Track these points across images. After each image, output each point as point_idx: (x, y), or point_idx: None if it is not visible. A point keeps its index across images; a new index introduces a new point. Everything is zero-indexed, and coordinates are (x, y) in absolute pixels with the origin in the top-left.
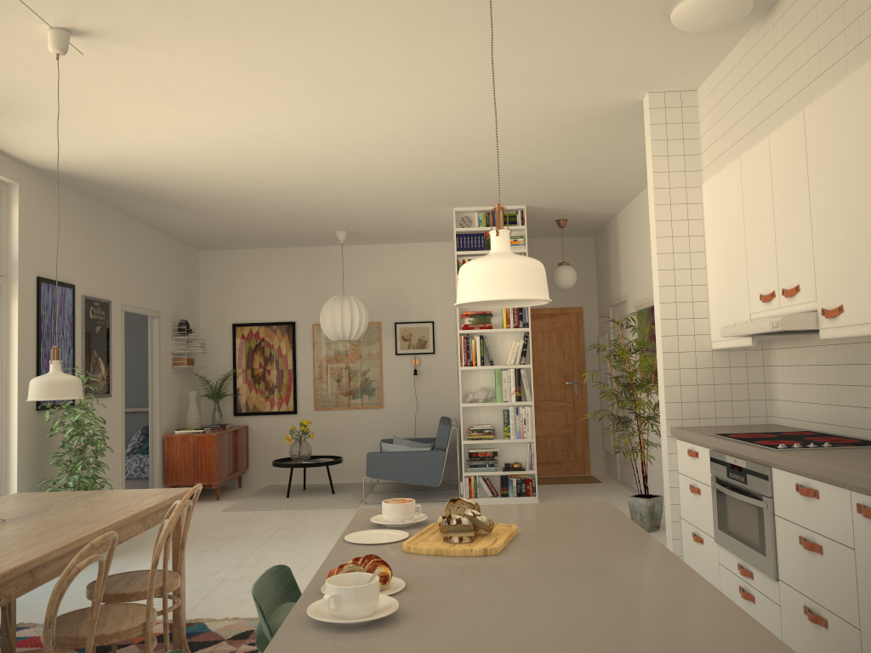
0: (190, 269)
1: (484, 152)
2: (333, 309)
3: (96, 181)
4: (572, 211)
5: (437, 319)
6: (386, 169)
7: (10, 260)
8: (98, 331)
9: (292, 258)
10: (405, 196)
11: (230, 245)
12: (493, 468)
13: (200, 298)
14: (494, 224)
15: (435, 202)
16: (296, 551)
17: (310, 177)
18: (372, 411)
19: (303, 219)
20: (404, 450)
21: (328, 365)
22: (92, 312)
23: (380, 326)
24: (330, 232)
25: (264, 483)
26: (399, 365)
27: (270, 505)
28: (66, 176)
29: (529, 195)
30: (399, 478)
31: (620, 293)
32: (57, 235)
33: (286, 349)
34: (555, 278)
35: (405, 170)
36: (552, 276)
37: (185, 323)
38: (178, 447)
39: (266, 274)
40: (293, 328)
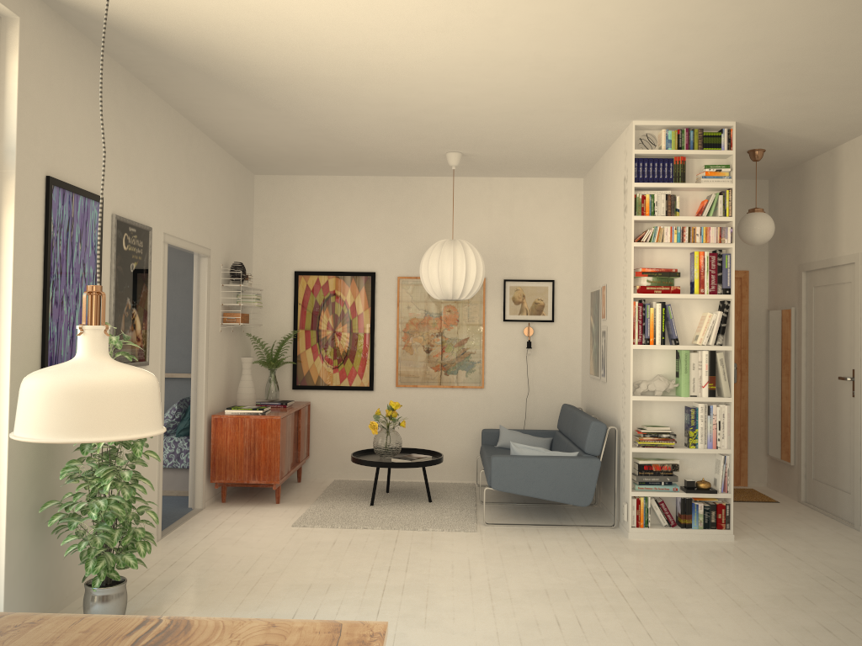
0: (244, 198)
1: (782, 4)
2: (441, 257)
3: (141, 35)
4: (787, 136)
5: (559, 277)
6: (597, 35)
7: (3, 144)
8: (133, 269)
9: (374, 191)
10: (582, 95)
11: (297, 168)
12: (672, 487)
13: (254, 236)
14: (689, 146)
15: (615, 109)
16: (441, 628)
17: (471, 45)
18: (470, 392)
19: (413, 130)
20: (541, 454)
21: (416, 330)
22: (126, 241)
23: (485, 284)
24: (437, 154)
25: (327, 476)
26: (507, 334)
27: (355, 519)
28: (96, 20)
29: (758, 104)
30: (535, 493)
31: (835, 254)
32: (78, 117)
33: (362, 306)
34: (747, 229)
35: (624, 39)
36: (741, 226)
37: (240, 267)
38: (228, 432)
39: (340, 209)
40: (373, 281)
